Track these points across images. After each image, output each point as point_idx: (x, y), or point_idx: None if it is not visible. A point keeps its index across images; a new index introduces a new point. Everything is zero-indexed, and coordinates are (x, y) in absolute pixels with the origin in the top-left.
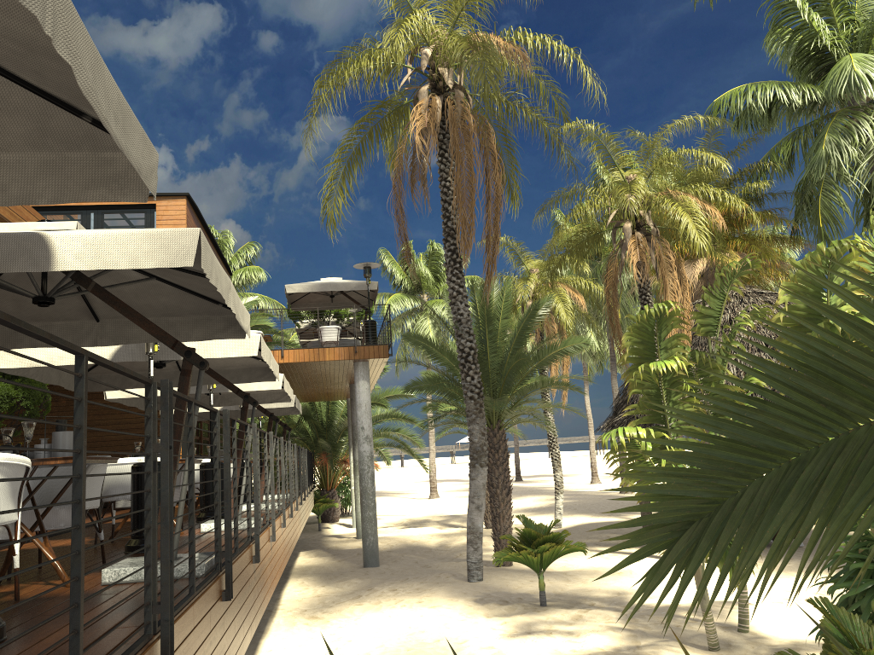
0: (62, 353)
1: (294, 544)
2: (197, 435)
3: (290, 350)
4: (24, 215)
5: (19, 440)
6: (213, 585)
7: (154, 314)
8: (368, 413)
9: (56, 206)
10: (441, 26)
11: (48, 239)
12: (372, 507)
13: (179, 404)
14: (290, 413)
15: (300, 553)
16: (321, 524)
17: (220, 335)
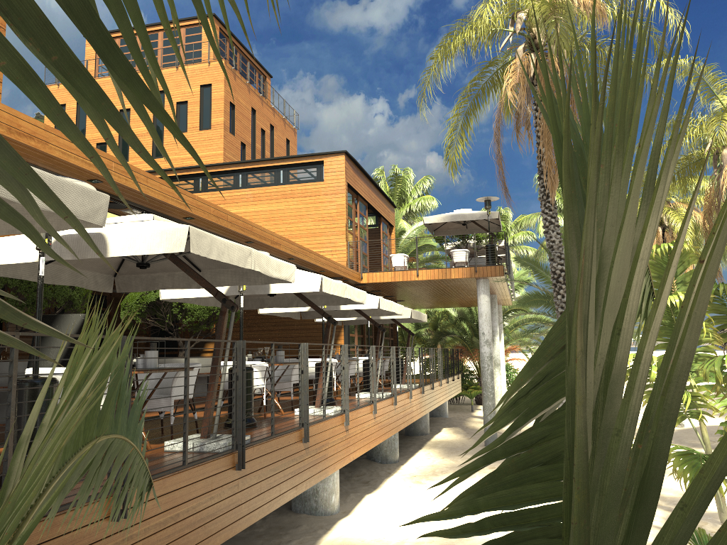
0: (197, 289)
1: (406, 425)
2: (361, 334)
3: (423, 270)
4: (175, 195)
5: (238, 334)
6: (219, 460)
7: (233, 266)
8: (487, 321)
9: (258, 167)
10: None
11: (105, 236)
12: (491, 398)
13: (218, 335)
14: (418, 321)
15: (442, 429)
16: (475, 406)
17: (275, 280)
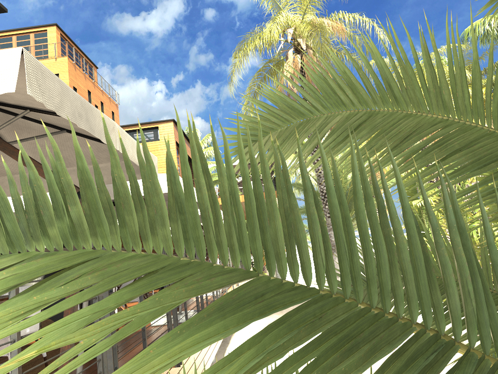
0: None
1: None
2: None
3: None
4: None
5: None
6: None
7: None
8: None
9: None
10: (297, 16)
11: None
12: None
13: None
14: None
15: None
16: None
17: None
